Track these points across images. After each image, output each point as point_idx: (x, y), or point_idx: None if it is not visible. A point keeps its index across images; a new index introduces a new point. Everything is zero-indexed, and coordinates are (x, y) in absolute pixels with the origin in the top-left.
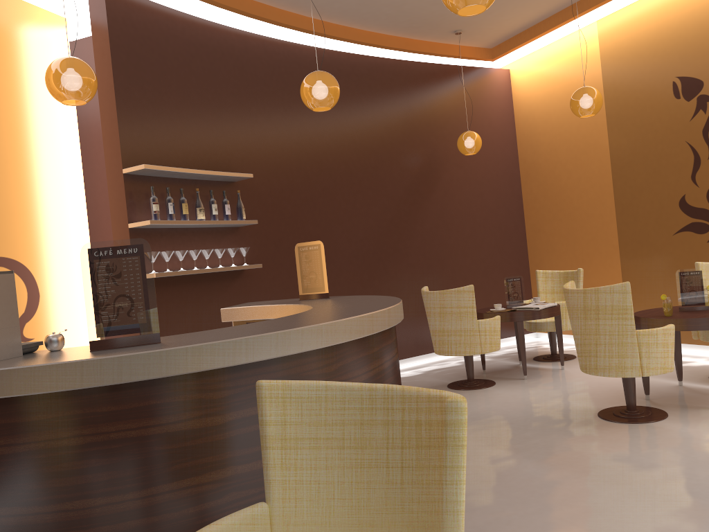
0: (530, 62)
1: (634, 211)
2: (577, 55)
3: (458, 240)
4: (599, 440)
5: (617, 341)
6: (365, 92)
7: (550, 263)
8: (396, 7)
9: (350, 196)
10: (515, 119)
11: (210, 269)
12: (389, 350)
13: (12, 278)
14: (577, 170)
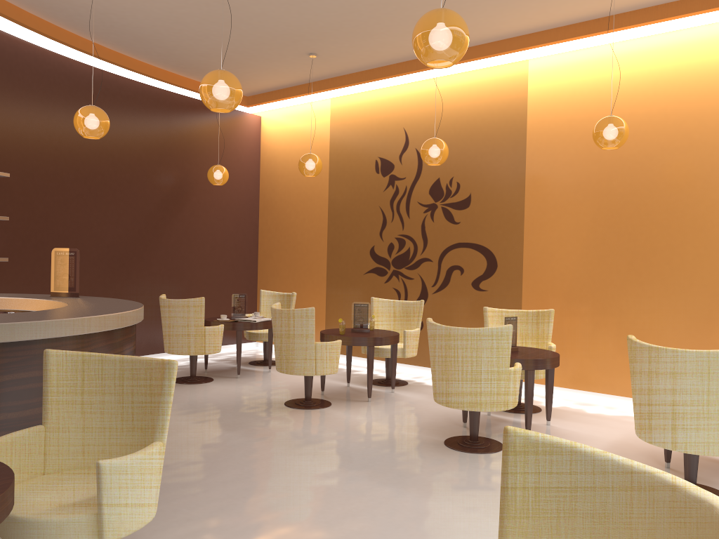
0: (278, 115)
1: (340, 252)
2: (314, 120)
3: (199, 256)
4: (279, 419)
5: (302, 349)
6: (129, 113)
7: (274, 285)
8: (168, 50)
9: (103, 204)
10: (261, 159)
11: None
12: (130, 341)
13: None
14: (303, 212)
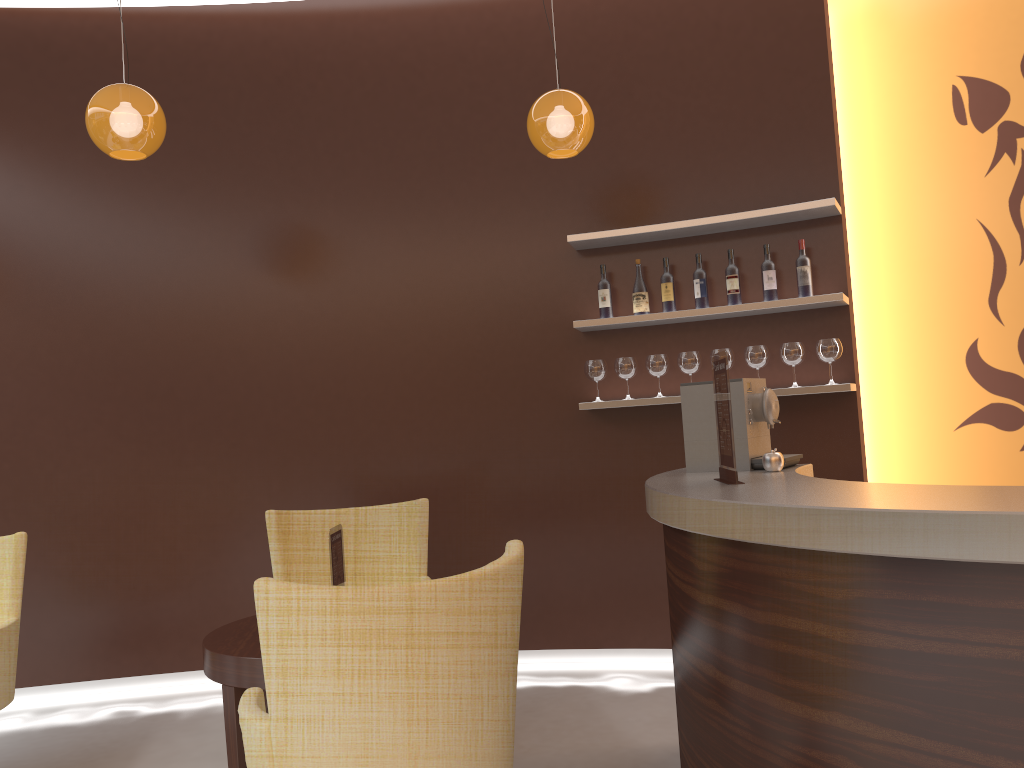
0: None
1: None
2: None
3: None
4: None
5: None
6: None
7: None
8: None
9: None
10: None
11: None
12: None
13: (740, 386)
14: None
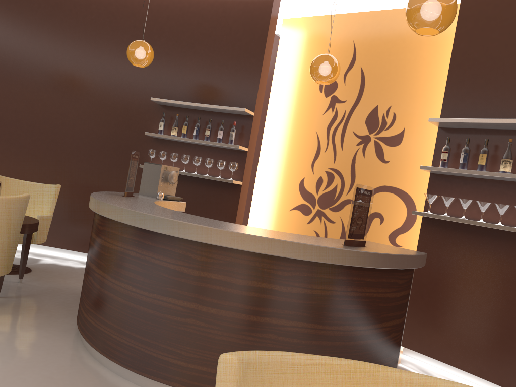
0: None
1: None
2: None
3: None
4: None
5: None
6: None
7: None
8: None
9: None
10: None
11: (480, 222)
12: (143, 247)
13: (160, 167)
14: None
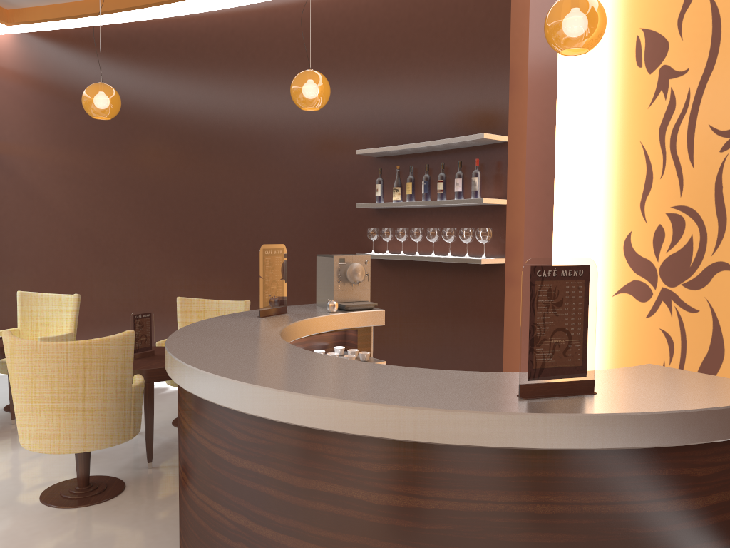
0: None
1: None
2: None
3: None
4: None
5: None
6: None
7: None
8: None
9: None
10: None
11: None
12: (189, 413)
13: (333, 260)
14: None
